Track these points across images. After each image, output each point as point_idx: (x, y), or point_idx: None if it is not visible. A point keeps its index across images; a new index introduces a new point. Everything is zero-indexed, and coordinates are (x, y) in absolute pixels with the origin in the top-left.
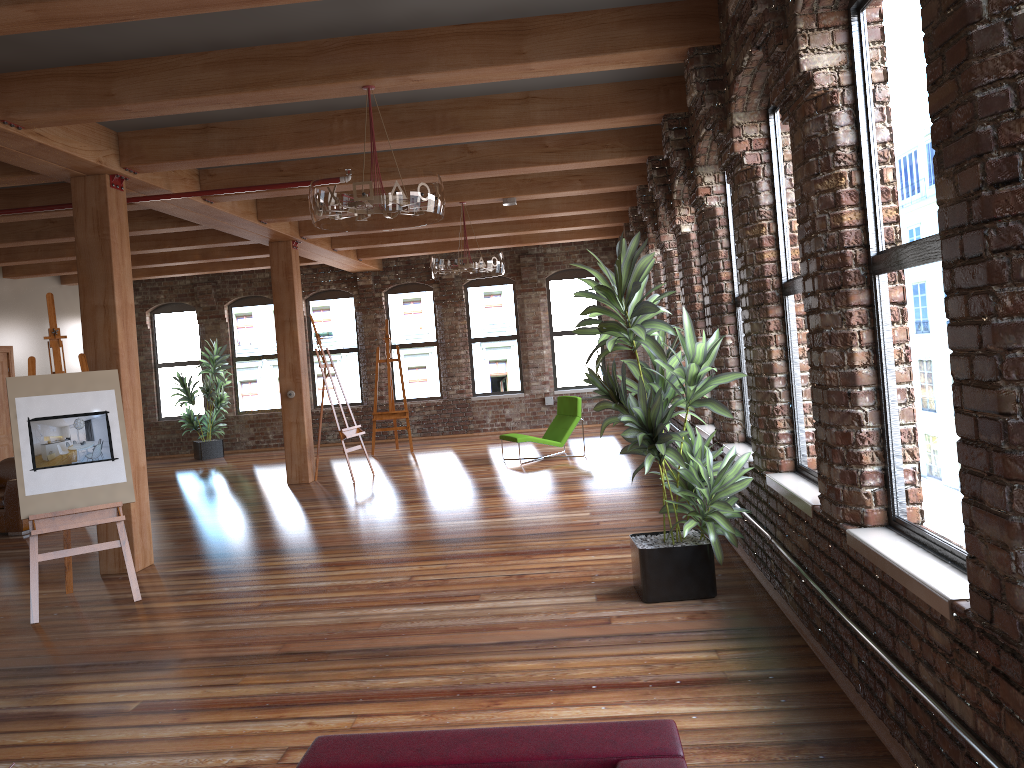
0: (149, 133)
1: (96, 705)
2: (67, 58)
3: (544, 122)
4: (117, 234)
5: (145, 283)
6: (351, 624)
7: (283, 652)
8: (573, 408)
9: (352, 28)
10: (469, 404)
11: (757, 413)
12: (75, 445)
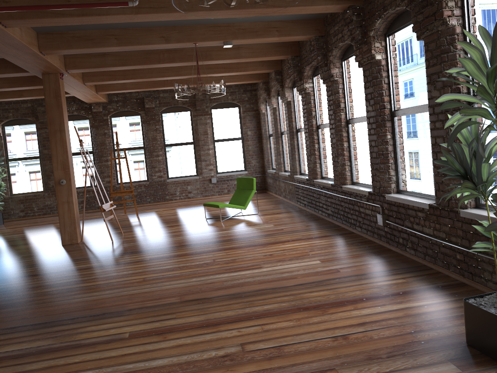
0: None
1: None
2: None
3: None
4: None
5: None
6: None
7: None
8: (250, 184)
9: None
10: (165, 184)
11: None
12: None
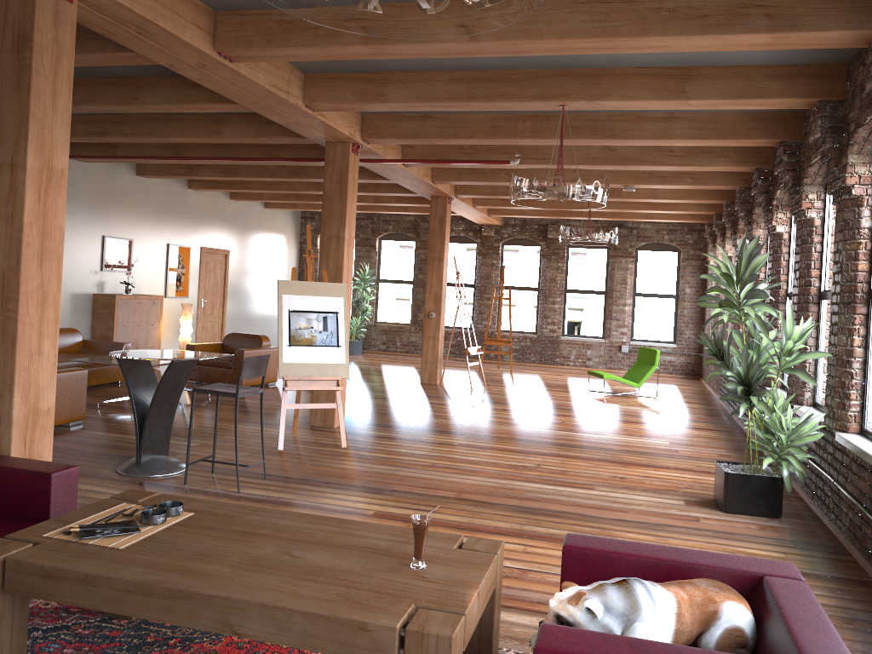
0: (384, 116)
1: (346, 507)
2: (358, 68)
3: (682, 137)
4: (351, 186)
5: (320, 213)
6: (503, 488)
7: (460, 498)
8: (652, 358)
9: (561, 64)
10: (558, 342)
11: (834, 385)
12: (315, 333)
